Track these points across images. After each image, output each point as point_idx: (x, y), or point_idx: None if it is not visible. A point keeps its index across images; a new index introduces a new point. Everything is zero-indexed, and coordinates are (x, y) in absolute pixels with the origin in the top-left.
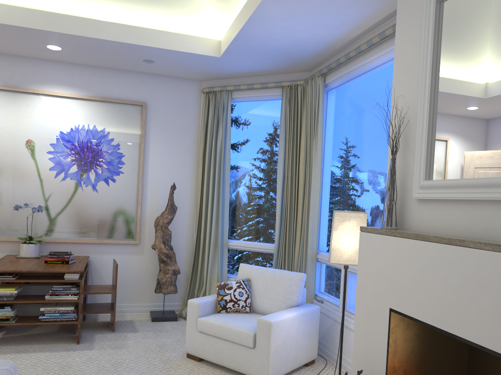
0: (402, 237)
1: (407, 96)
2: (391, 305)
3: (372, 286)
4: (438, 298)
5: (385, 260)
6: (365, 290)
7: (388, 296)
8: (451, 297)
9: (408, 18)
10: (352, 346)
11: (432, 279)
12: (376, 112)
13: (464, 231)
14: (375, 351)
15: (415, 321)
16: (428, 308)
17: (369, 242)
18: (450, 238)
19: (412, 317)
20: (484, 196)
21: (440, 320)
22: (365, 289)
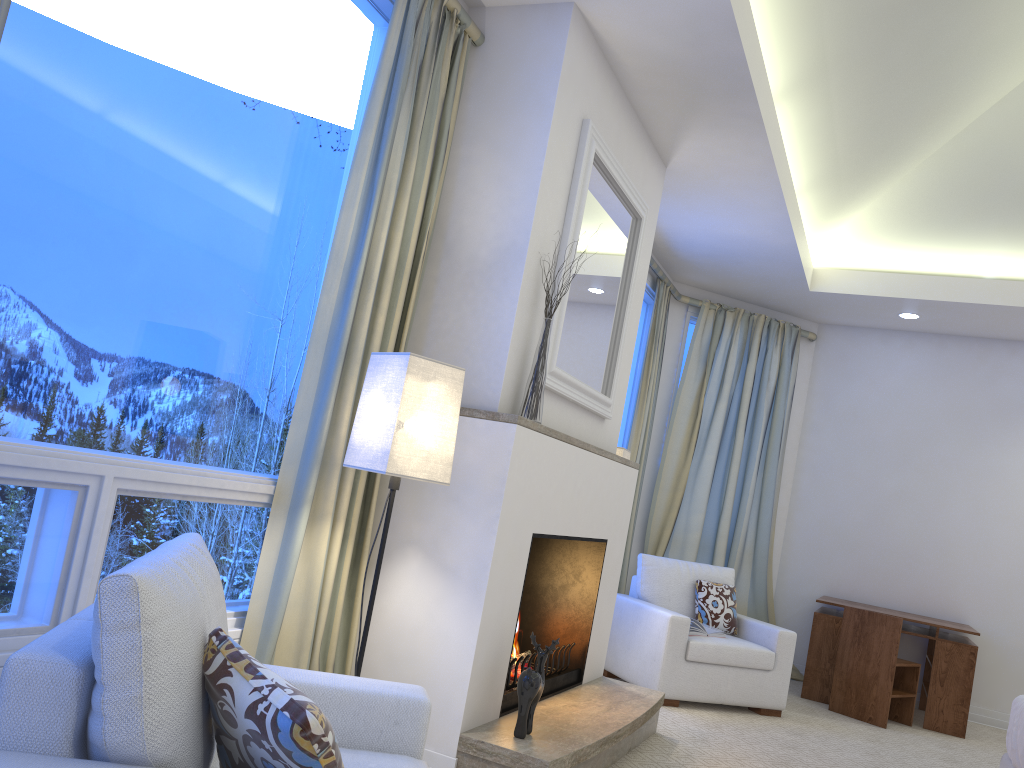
0: (556, 437)
1: (548, 231)
2: (534, 529)
3: (519, 510)
4: (568, 504)
5: (538, 468)
6: (511, 519)
7: (534, 518)
8: (575, 500)
9: (565, 115)
10: (480, 621)
11: (568, 485)
12: (256, 29)
13: (556, 429)
14: (509, 604)
15: (550, 537)
16: (561, 518)
17: (526, 444)
18: (584, 442)
19: (548, 535)
20: (580, 399)
21: (566, 527)
22: (510, 517)
